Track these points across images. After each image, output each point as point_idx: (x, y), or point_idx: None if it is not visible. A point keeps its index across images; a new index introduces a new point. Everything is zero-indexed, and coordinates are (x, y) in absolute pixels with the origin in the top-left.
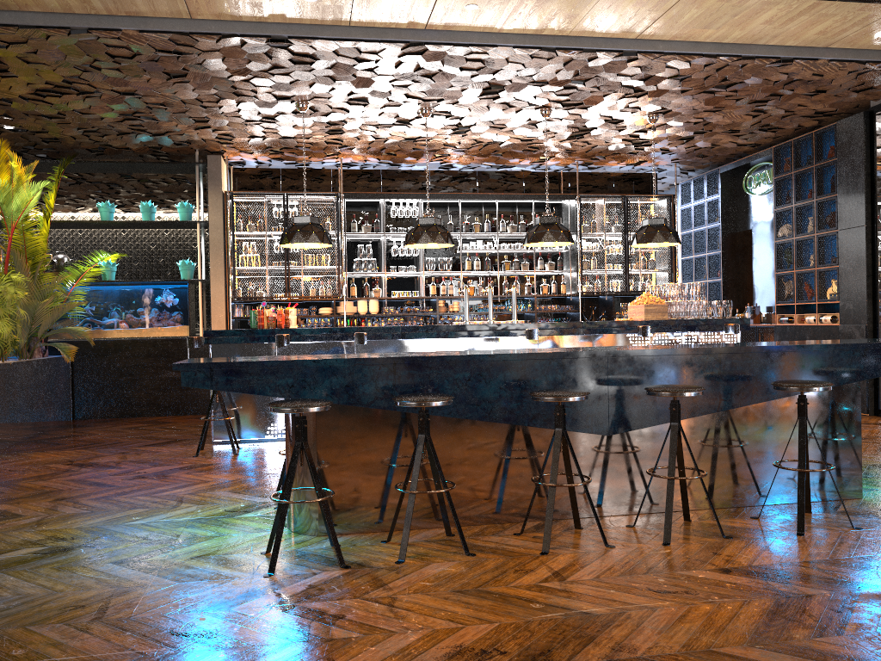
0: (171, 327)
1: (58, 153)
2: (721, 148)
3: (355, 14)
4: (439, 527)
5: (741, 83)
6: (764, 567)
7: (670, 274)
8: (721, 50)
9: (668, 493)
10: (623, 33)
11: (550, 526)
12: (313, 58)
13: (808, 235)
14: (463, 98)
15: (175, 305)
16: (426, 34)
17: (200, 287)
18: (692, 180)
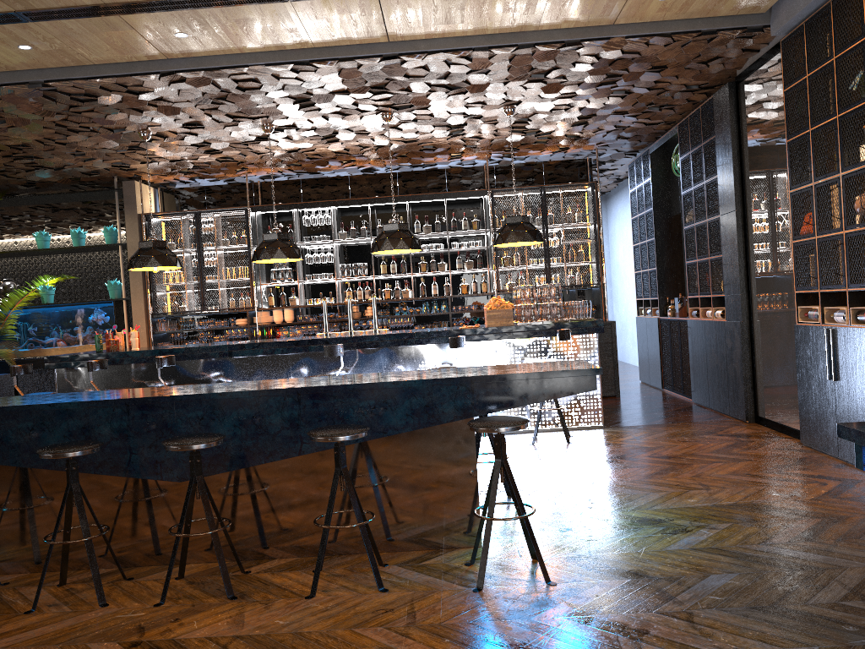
0: None
1: (1, 190)
2: (634, 129)
3: (85, 54)
4: (16, 572)
5: (556, 69)
6: (179, 642)
7: (598, 266)
8: (492, 41)
9: (173, 550)
10: (369, 39)
11: (41, 583)
12: (92, 95)
13: (703, 221)
14: (287, 112)
15: (102, 323)
16: (174, 63)
17: (125, 305)
18: (634, 161)
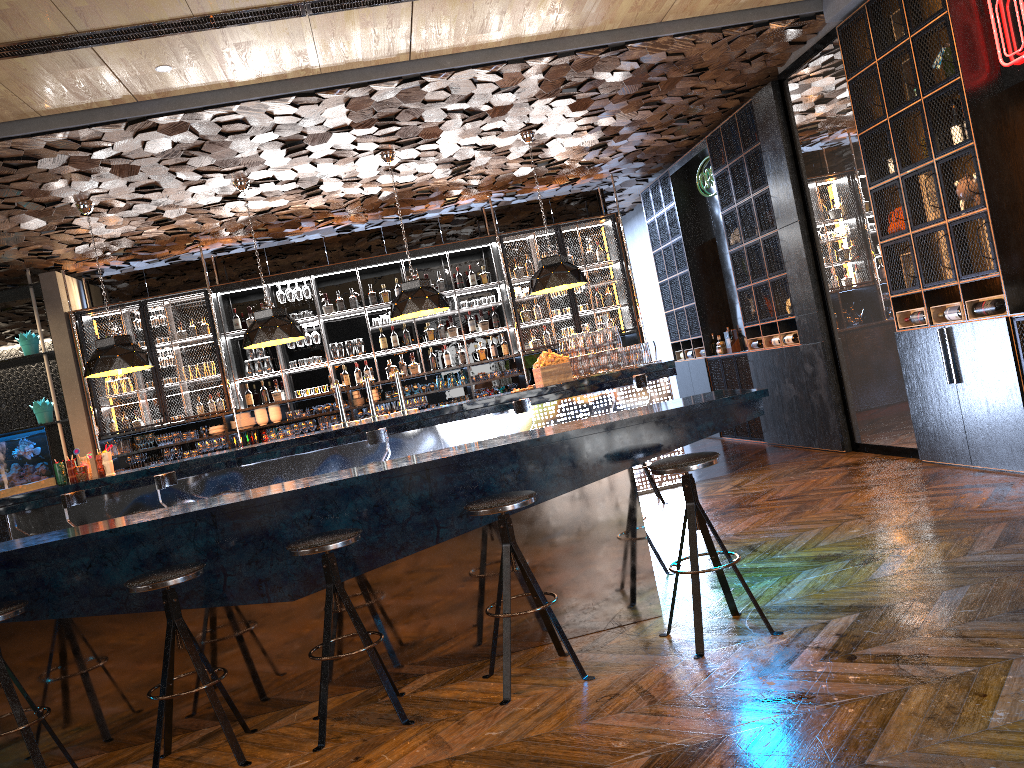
0: (34, 483)
1: None
2: (654, 148)
3: (32, 103)
4: (88, 755)
5: (591, 80)
6: None
7: (631, 309)
8: (527, 51)
9: (323, 679)
10: (388, 58)
11: (158, 752)
12: (31, 158)
13: (754, 239)
14: (270, 161)
15: (33, 456)
16: (145, 107)
17: (61, 430)
18: (649, 188)
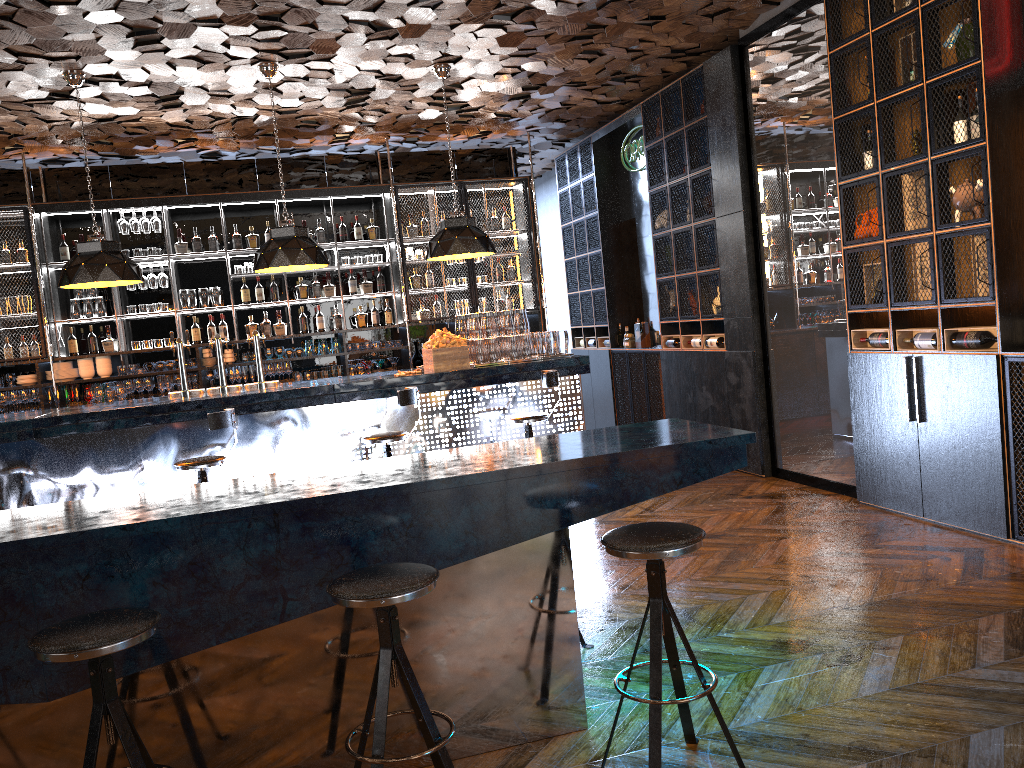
0: None
1: None
2: (581, 108)
3: None
4: None
5: (530, 9)
6: None
7: (535, 287)
8: None
9: None
10: None
11: None
12: None
13: (685, 225)
14: (113, 52)
15: None
16: None
17: None
18: (566, 153)
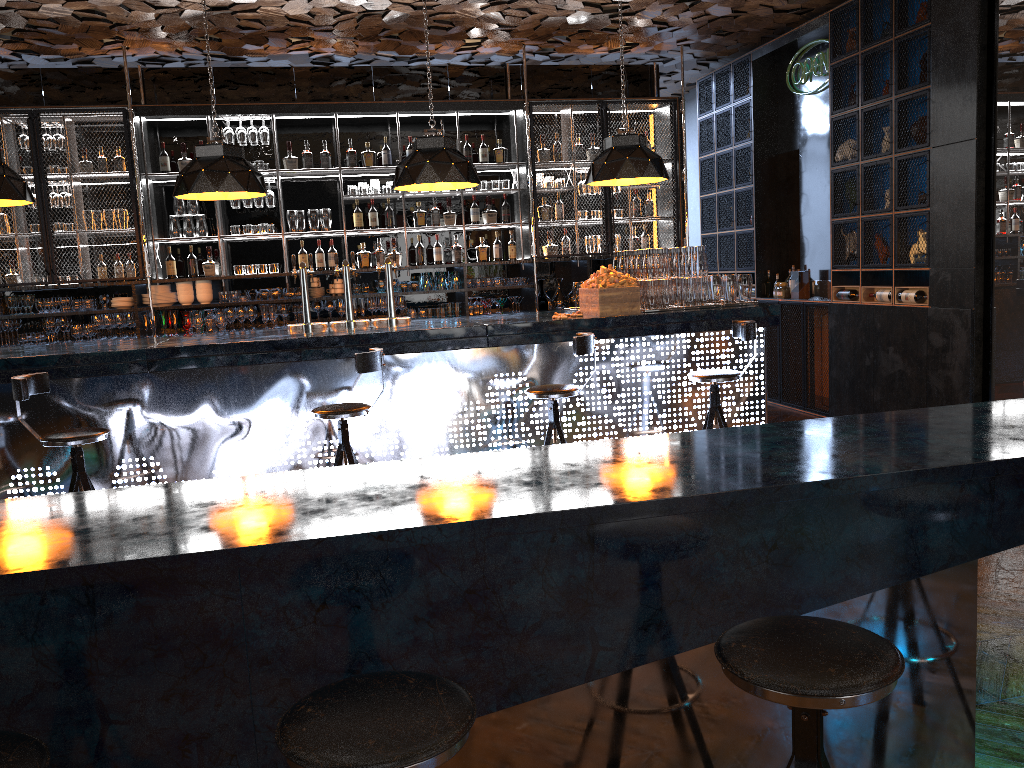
0: None
1: None
2: (750, 18)
3: None
4: None
5: None
6: None
7: (676, 224)
8: None
9: None
10: None
11: None
12: None
13: (882, 157)
14: None
15: None
16: None
17: None
18: (713, 74)
